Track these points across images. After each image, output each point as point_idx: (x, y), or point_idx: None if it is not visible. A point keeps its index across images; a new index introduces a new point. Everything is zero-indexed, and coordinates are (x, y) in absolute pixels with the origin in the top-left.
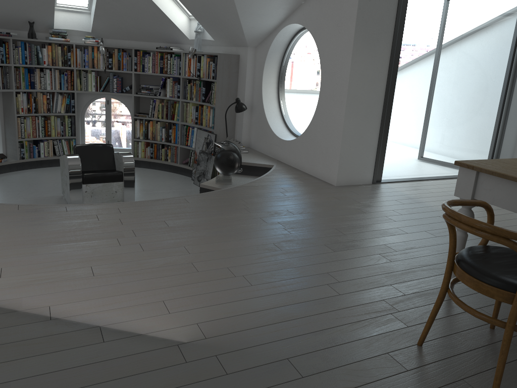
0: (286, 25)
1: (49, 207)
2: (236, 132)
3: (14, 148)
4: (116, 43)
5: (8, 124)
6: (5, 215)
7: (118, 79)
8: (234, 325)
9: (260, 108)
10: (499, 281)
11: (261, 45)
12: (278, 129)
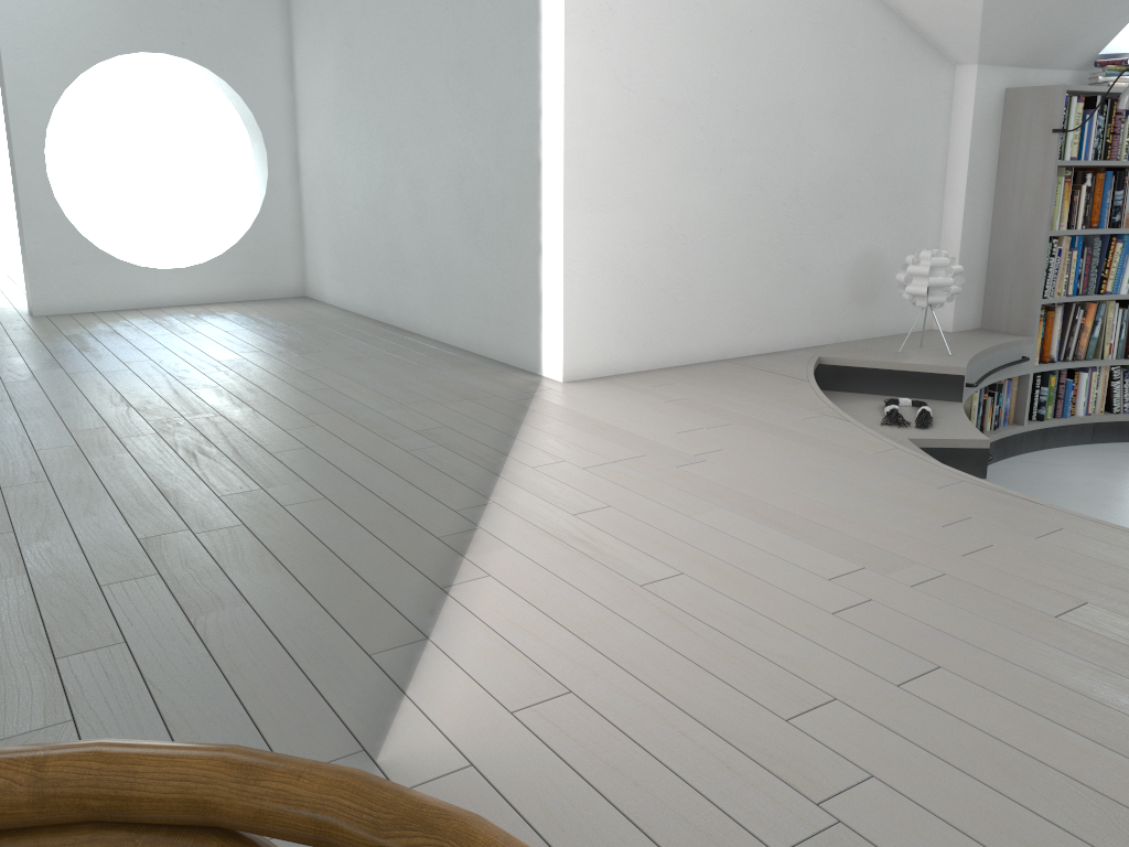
0: None
1: (929, 470)
2: None
3: None
4: None
5: None
6: (829, 453)
7: None
8: None
9: None
10: None
11: None
12: None
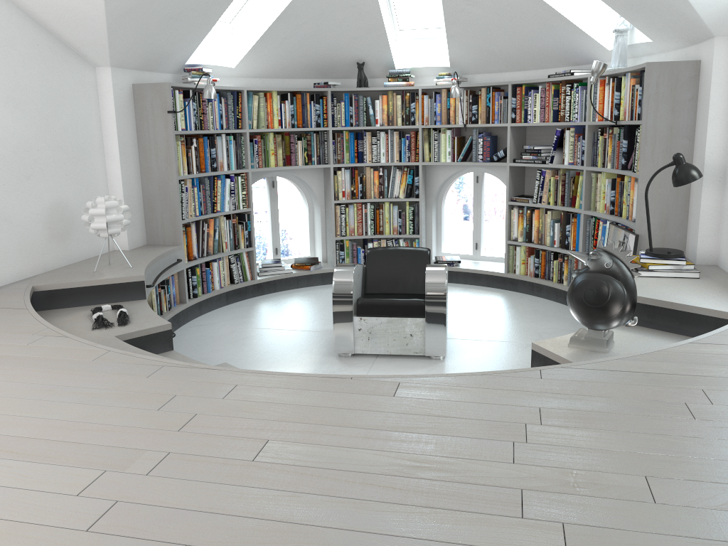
0: None
1: (138, 364)
2: (688, 231)
3: (331, 250)
4: (490, 80)
5: (327, 215)
6: (56, 370)
7: (485, 138)
8: None
9: None
10: None
11: None
12: None
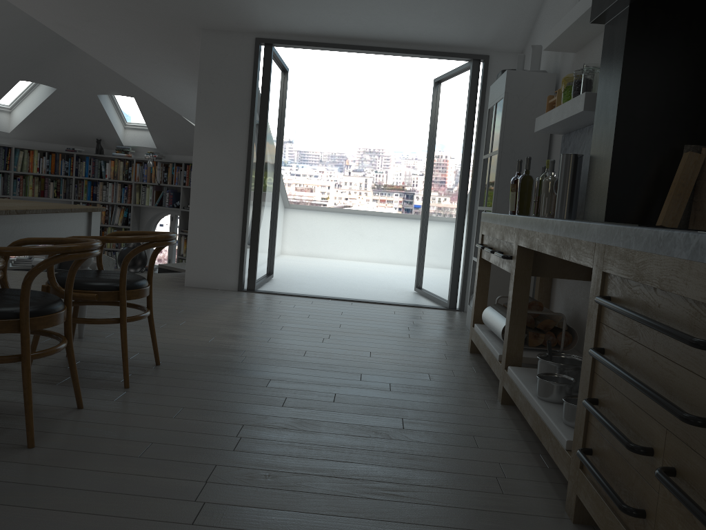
0: None
1: None
2: None
3: None
4: (180, 159)
5: None
6: None
7: (170, 193)
8: None
9: None
10: None
11: None
12: None
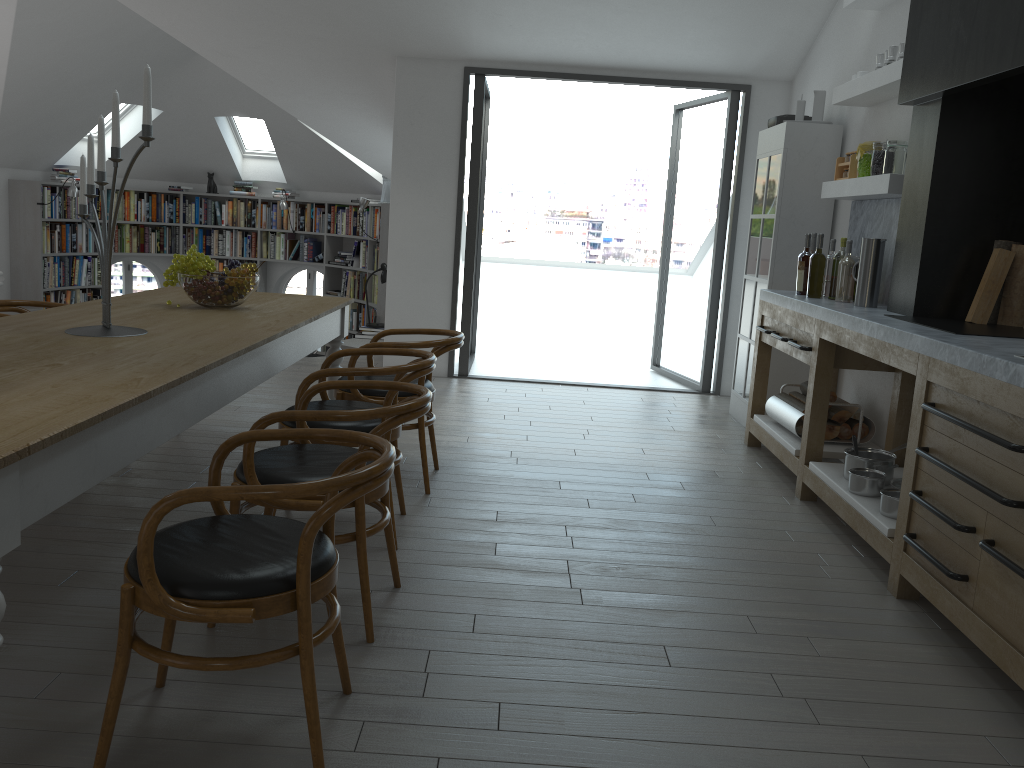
0: None
1: None
2: None
3: None
4: (319, 197)
5: None
6: None
7: (309, 243)
8: None
9: None
10: None
11: None
12: None
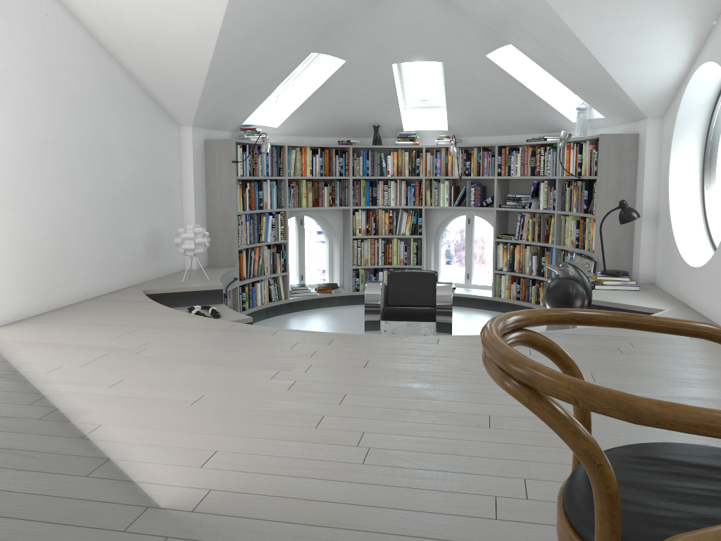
0: (695, 68)
1: (260, 329)
2: (633, 259)
3: (348, 277)
4: (480, 141)
5: (345, 248)
6: (206, 332)
7: (476, 187)
8: (251, 507)
9: (666, 216)
10: (588, 520)
11: (668, 111)
12: (694, 249)
